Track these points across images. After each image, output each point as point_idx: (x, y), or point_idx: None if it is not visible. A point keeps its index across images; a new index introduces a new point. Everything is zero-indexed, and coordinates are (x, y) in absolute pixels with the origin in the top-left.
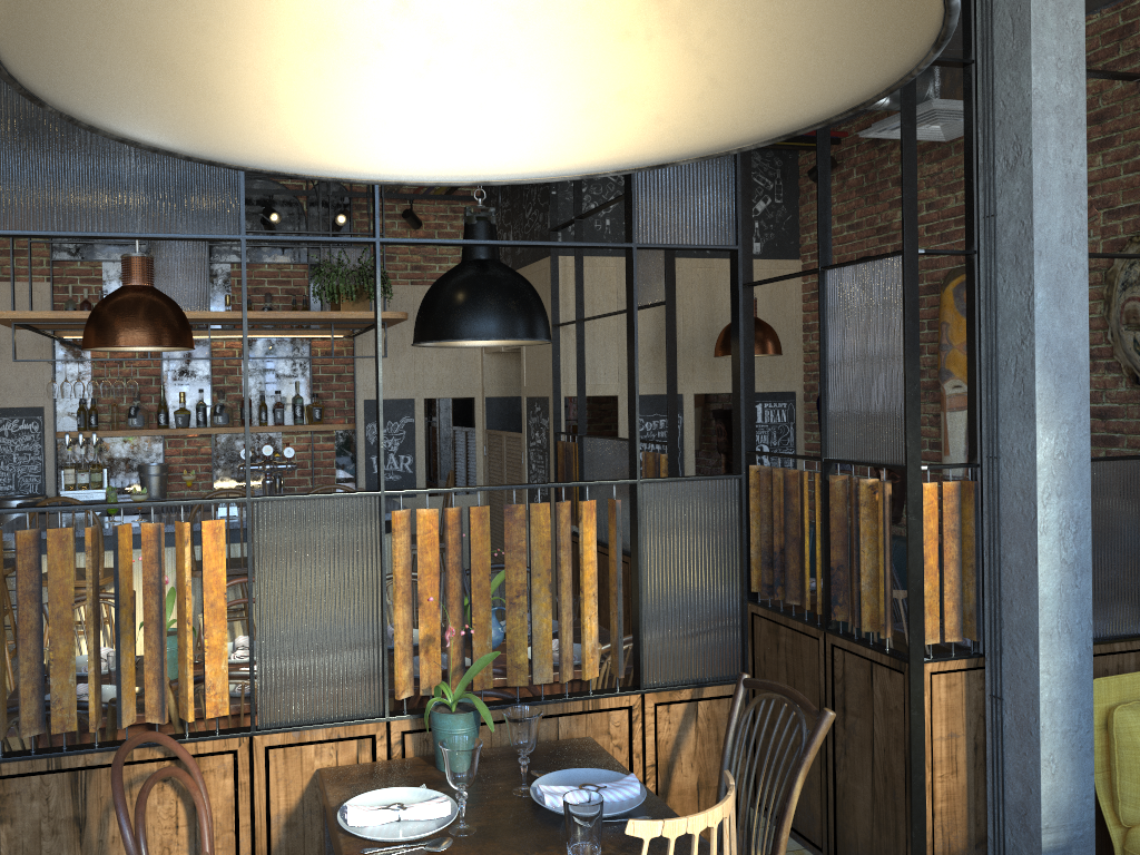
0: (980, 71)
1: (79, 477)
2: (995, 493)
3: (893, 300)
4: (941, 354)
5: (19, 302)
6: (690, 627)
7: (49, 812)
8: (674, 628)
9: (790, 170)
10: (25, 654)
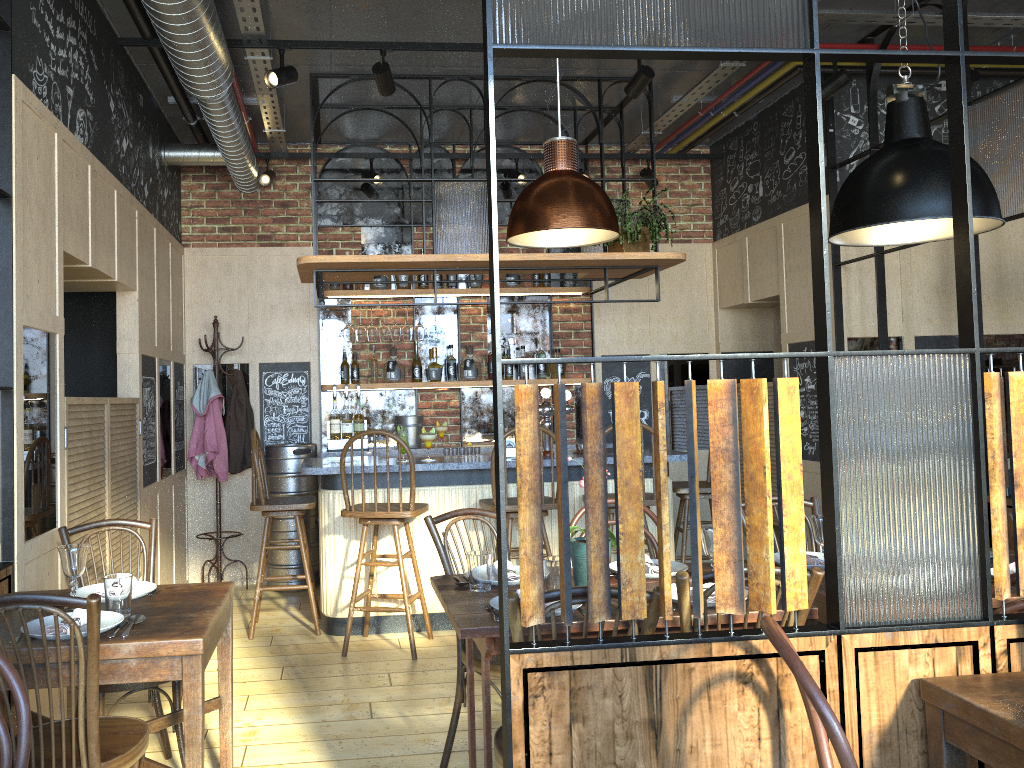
0: None
1: (344, 426)
2: None
3: None
4: None
5: (288, 265)
6: None
7: (622, 712)
8: None
9: None
10: (593, 525)
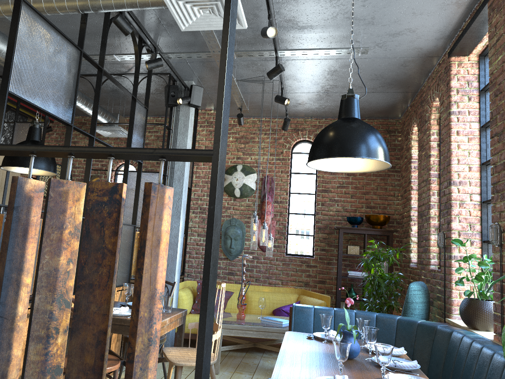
0: (173, 132)
1: None
2: None
3: None
4: None
5: None
6: (123, 268)
7: None
8: (121, 268)
9: None
10: None
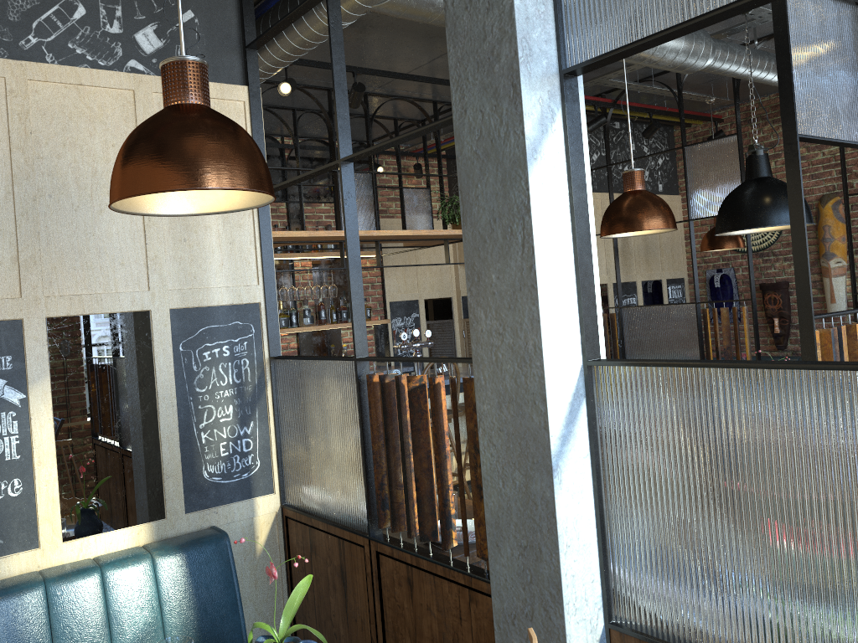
0: None
1: None
2: None
3: None
4: (825, 244)
5: None
6: None
7: None
8: None
9: (671, 139)
10: None
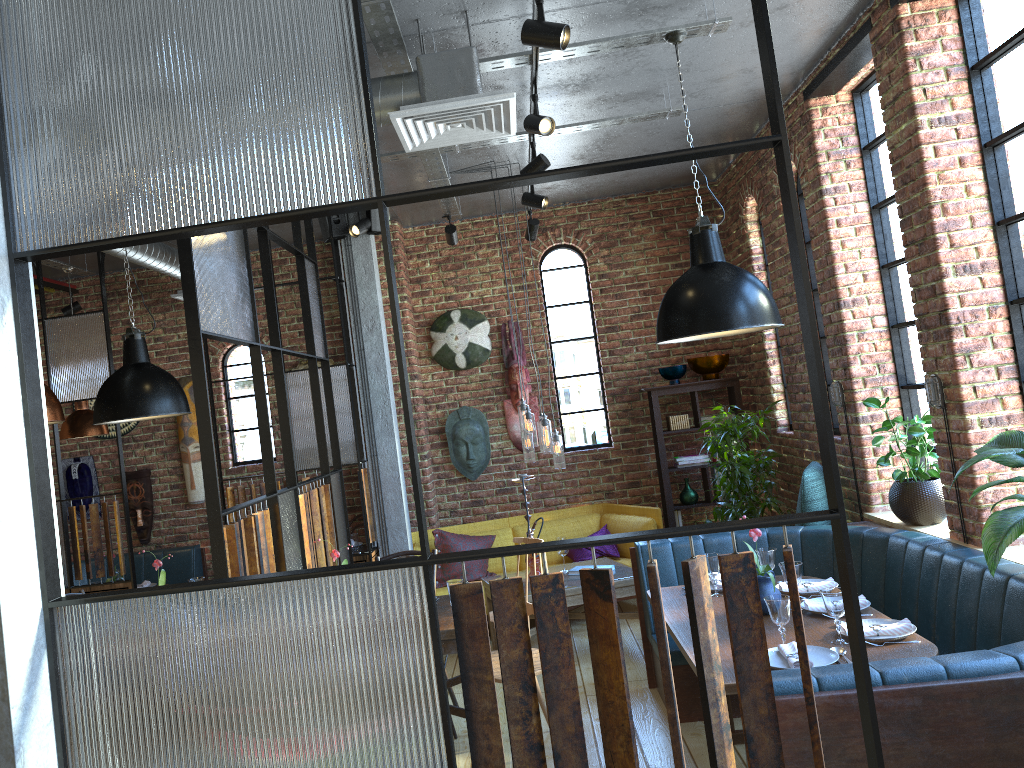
0: (348, 286)
1: None
2: (377, 471)
3: (338, 386)
4: (184, 428)
5: None
6: (342, 546)
7: None
8: (340, 548)
9: None
10: None
